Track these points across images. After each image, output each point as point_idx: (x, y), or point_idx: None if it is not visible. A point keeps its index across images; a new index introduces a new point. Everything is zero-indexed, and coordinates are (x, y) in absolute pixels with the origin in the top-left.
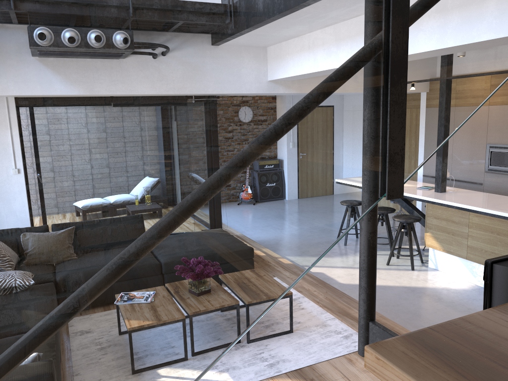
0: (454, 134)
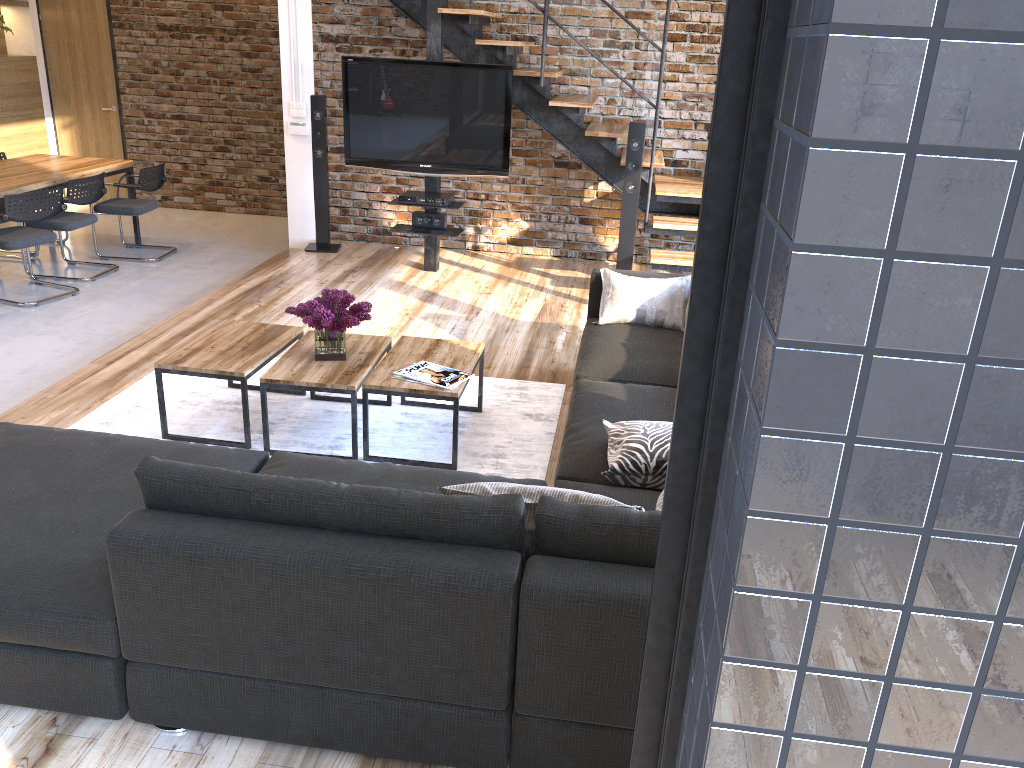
0: None
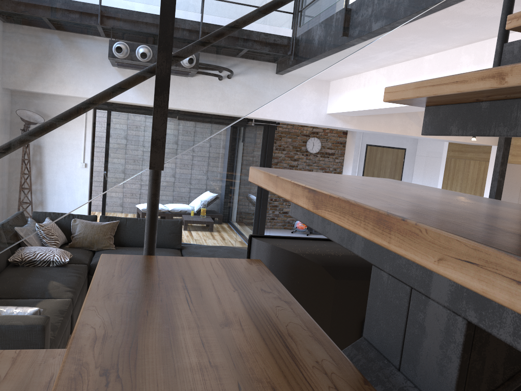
0: (520, 193)
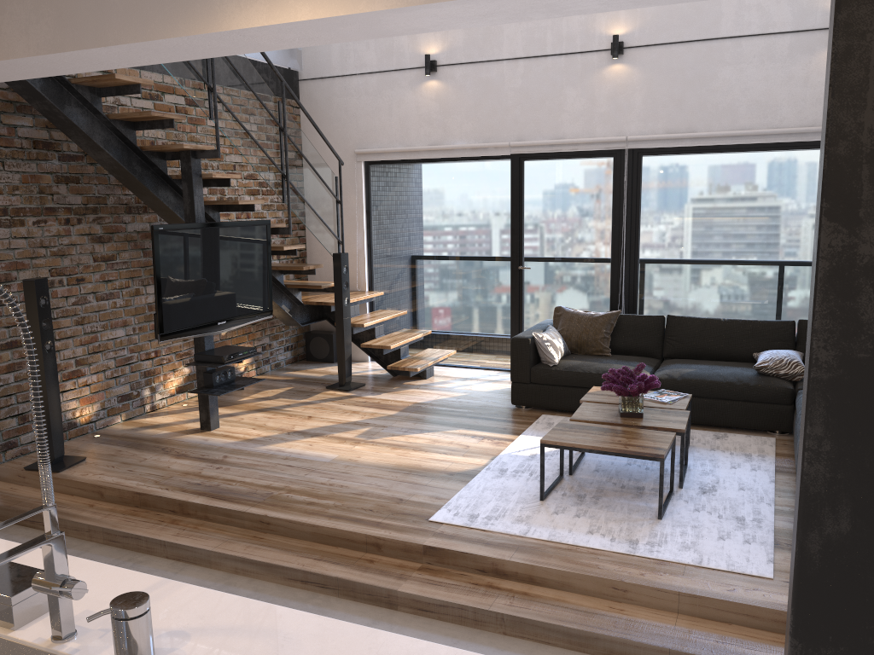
0: None
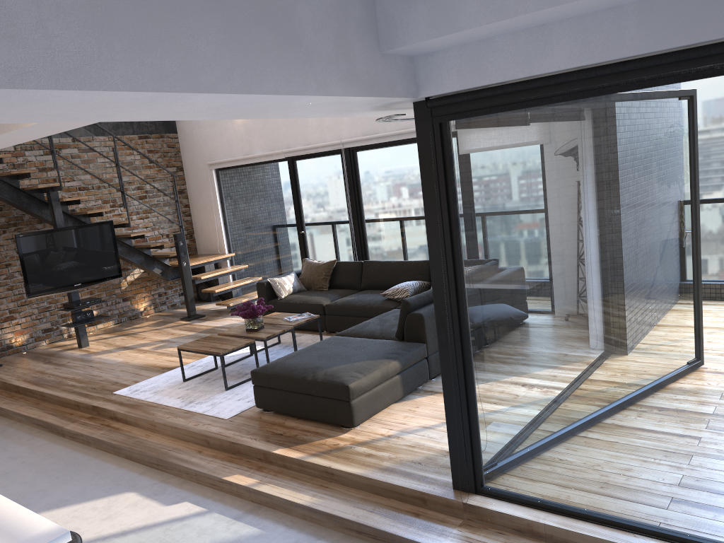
0: None
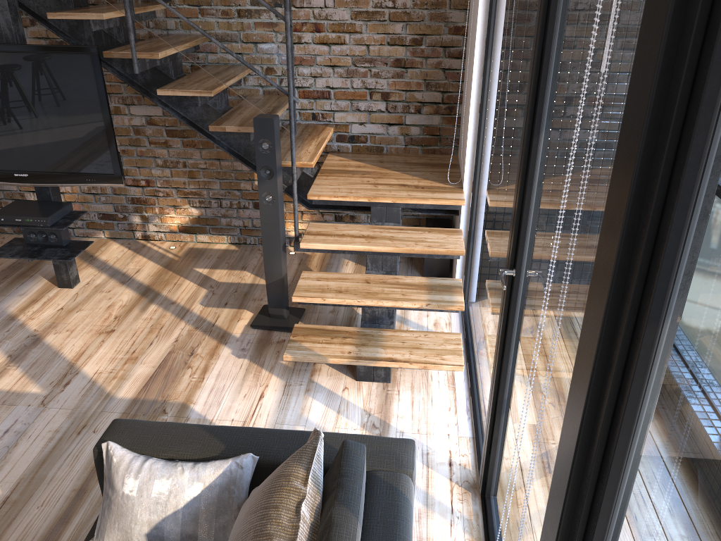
0: None
